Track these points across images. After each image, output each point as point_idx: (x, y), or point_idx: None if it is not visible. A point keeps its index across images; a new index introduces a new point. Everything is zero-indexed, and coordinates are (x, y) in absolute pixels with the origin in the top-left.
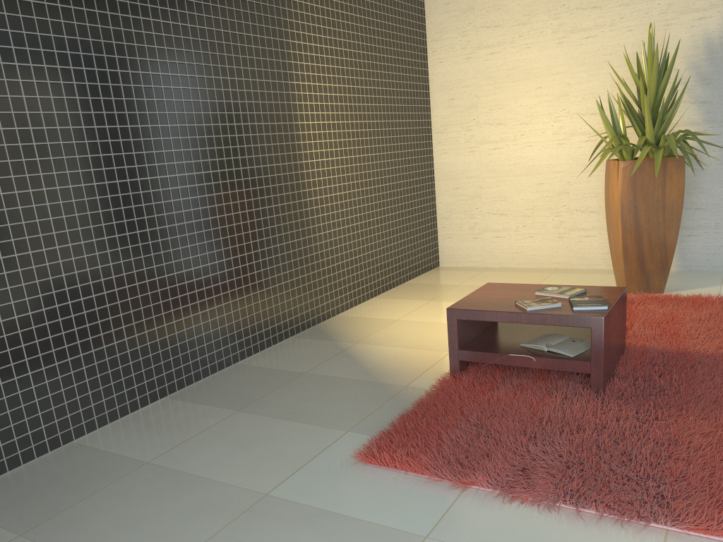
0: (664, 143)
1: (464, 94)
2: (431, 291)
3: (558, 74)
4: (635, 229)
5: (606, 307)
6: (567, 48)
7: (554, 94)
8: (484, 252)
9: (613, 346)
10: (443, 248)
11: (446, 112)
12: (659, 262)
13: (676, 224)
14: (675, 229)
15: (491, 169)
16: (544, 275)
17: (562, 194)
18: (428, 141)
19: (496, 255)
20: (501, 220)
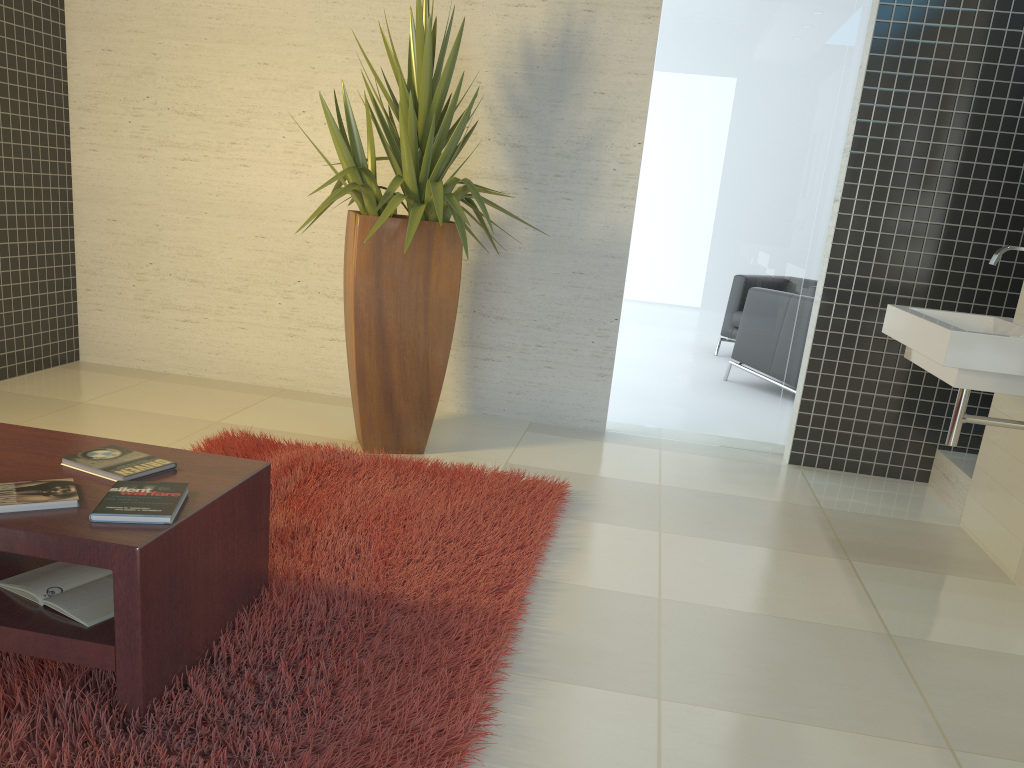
0: (432, 196)
1: (131, 46)
2: (14, 412)
3: (296, 46)
4: (379, 339)
5: (167, 518)
6: (313, 3)
7: (289, 81)
8: (161, 344)
9: (200, 597)
10: (88, 327)
11: (97, 73)
12: (418, 402)
13: (446, 340)
14: (444, 349)
15: (178, 196)
16: (254, 399)
17: (297, 261)
18: (59, 121)
19: (182, 353)
20: (193, 291)
